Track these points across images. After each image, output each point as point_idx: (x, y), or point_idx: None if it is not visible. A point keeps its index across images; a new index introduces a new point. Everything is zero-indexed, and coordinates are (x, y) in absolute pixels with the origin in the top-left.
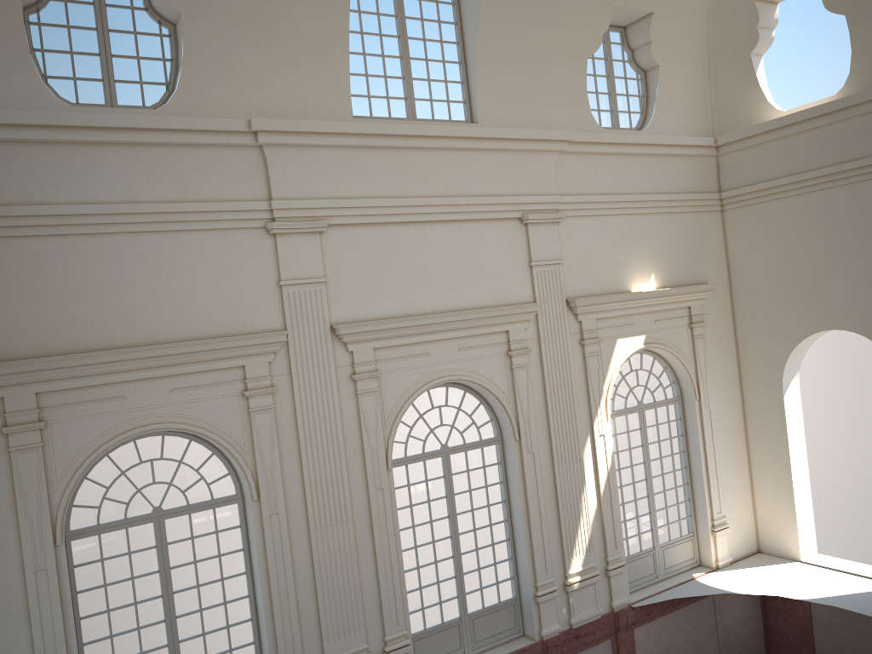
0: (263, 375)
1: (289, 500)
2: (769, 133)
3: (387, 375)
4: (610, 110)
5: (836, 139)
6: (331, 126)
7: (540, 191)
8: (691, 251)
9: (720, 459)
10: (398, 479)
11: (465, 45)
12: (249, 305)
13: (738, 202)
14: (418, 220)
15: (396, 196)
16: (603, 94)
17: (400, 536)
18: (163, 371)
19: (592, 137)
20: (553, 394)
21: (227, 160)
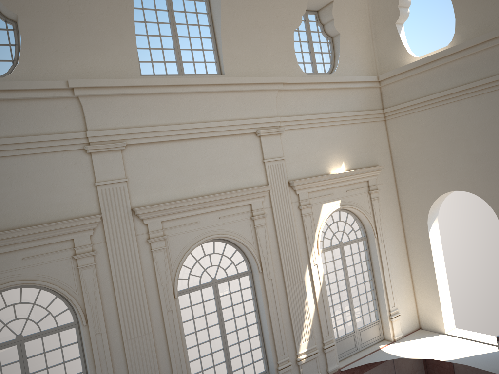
0: (86, 244)
1: (109, 323)
2: (409, 71)
3: (171, 238)
4: (311, 62)
5: (450, 73)
6: (124, 82)
7: (267, 115)
8: (367, 146)
9: (393, 273)
10: (185, 302)
11: (214, 27)
12: (75, 199)
13: (394, 114)
14: (187, 138)
15: (172, 123)
16: (306, 52)
17: (188, 338)
18: (16, 247)
19: (298, 80)
20: (282, 241)
21: (55, 107)
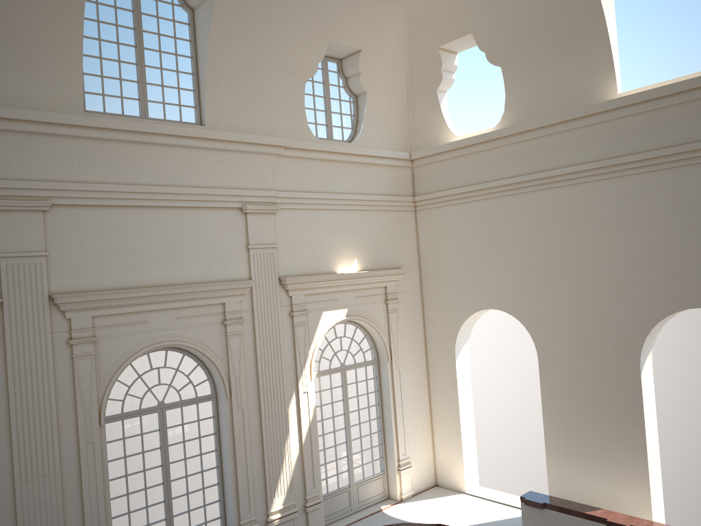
0: None
1: None
2: (448, 152)
3: (104, 341)
4: (325, 124)
5: (494, 161)
6: (58, 117)
7: (259, 186)
8: (389, 242)
9: (407, 410)
10: (116, 432)
11: (198, 60)
12: None
13: (427, 204)
14: (143, 205)
15: (122, 183)
16: (320, 111)
17: (114, 484)
18: None
19: (306, 145)
20: (263, 358)
21: None
